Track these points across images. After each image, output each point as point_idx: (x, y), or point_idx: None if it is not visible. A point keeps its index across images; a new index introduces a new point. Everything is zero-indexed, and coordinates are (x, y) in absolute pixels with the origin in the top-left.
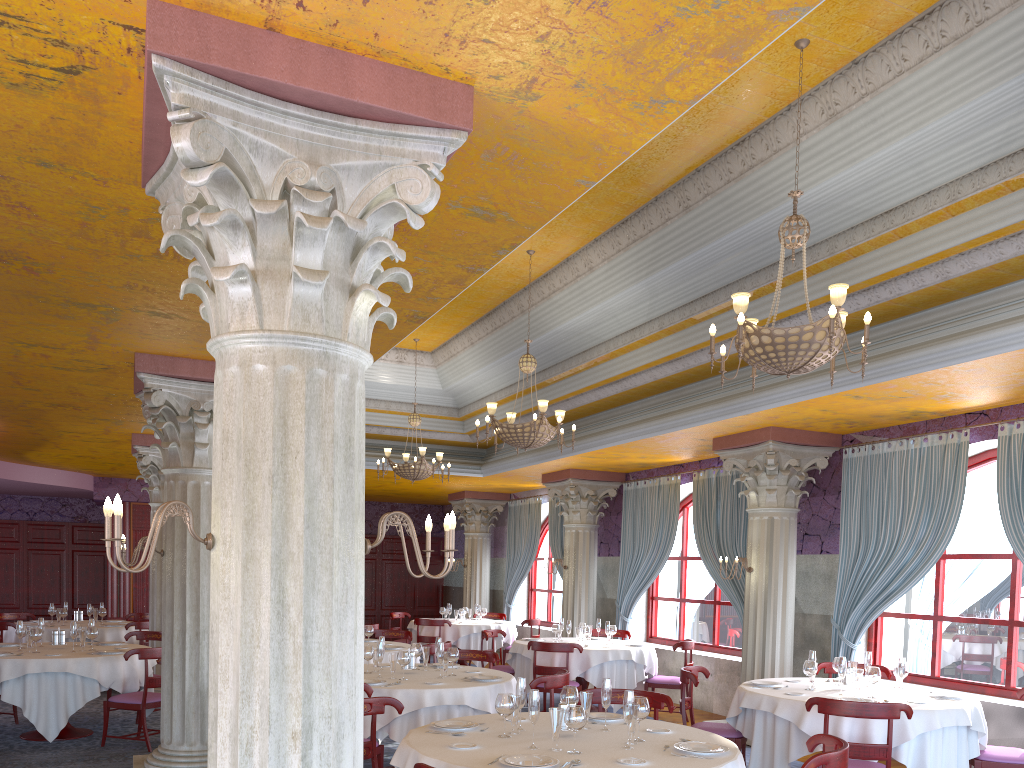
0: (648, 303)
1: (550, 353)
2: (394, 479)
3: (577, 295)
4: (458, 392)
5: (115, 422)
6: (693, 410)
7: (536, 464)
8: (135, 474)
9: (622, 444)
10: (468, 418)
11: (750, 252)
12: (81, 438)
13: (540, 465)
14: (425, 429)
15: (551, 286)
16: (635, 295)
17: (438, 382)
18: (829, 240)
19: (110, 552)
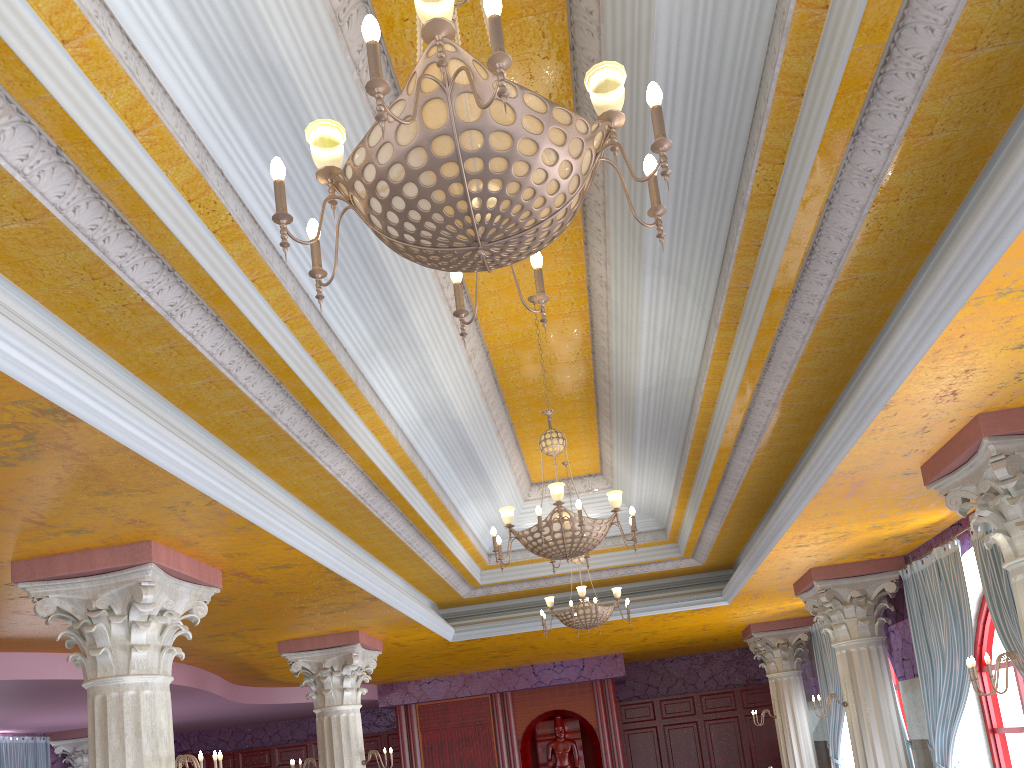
0: (691, 297)
1: (672, 424)
2: (639, 629)
3: (621, 330)
4: (651, 509)
5: (234, 635)
6: (830, 431)
7: (753, 573)
8: (400, 676)
9: (800, 516)
10: (676, 537)
11: (717, 129)
12: (260, 655)
13: (761, 573)
14: (630, 563)
15: (602, 334)
16: (666, 294)
17: (622, 504)
18: (776, 11)
19: (401, 757)
